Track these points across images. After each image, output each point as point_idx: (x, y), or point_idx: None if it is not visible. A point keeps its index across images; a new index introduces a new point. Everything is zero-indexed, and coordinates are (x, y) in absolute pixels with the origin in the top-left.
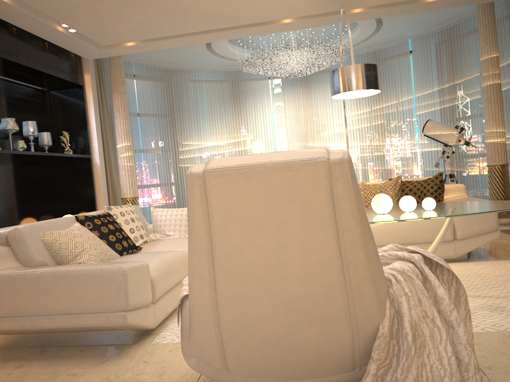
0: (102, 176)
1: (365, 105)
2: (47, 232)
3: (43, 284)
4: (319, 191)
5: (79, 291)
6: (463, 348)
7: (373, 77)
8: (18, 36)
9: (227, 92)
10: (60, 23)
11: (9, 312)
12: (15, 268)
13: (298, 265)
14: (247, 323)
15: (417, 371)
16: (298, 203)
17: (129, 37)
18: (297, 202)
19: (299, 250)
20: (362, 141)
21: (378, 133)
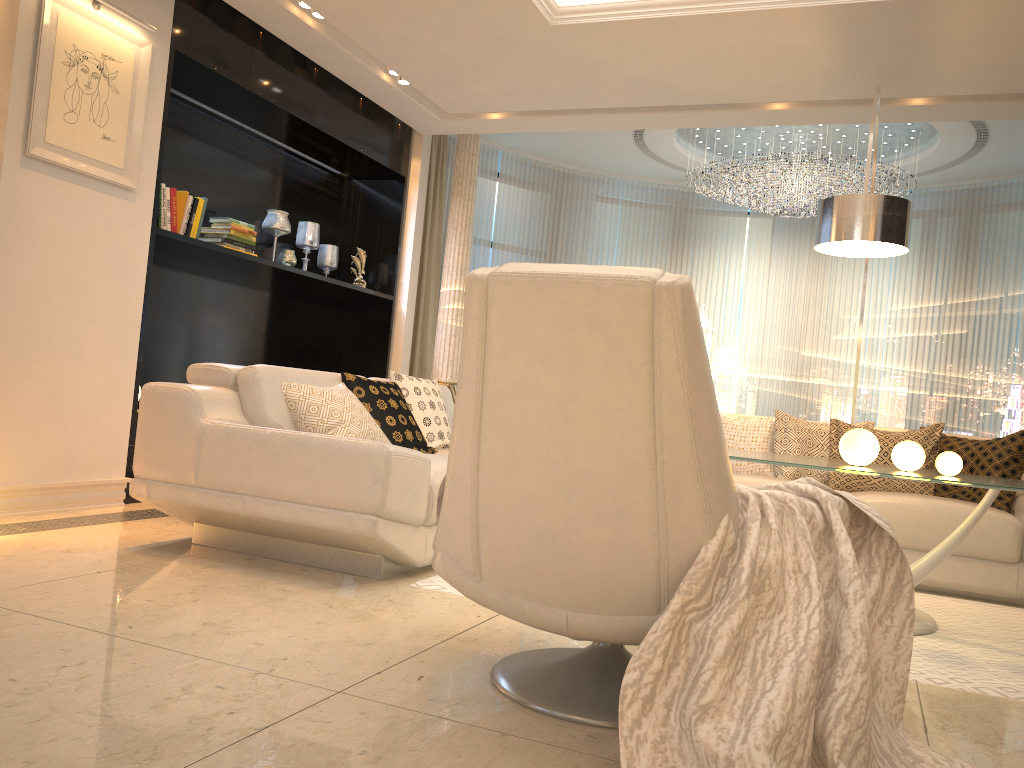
0: (406, 336)
1: (934, 292)
2: (294, 383)
3: (271, 450)
4: (635, 324)
5: (319, 470)
6: (851, 634)
7: (895, 222)
8: (319, 82)
9: (662, 228)
10: (387, 68)
11: (217, 482)
12: (237, 423)
13: (592, 427)
14: (513, 502)
15: (741, 622)
16: (603, 336)
17: (493, 104)
18: (602, 334)
19: (596, 405)
20: (914, 364)
21: (951, 352)
